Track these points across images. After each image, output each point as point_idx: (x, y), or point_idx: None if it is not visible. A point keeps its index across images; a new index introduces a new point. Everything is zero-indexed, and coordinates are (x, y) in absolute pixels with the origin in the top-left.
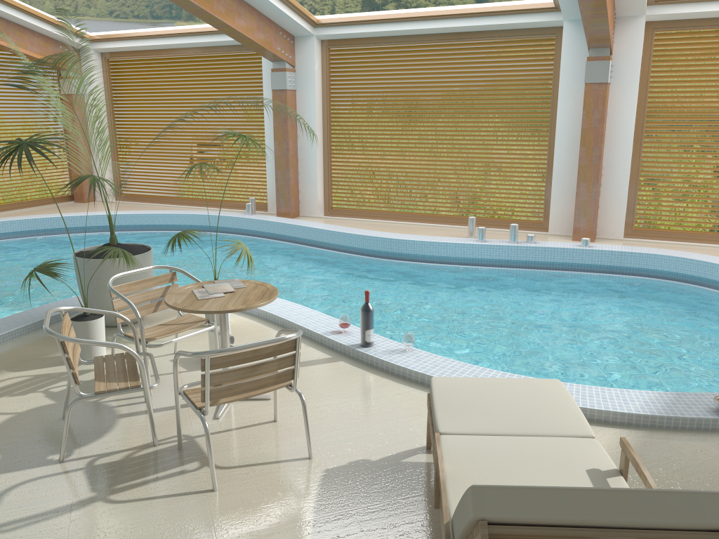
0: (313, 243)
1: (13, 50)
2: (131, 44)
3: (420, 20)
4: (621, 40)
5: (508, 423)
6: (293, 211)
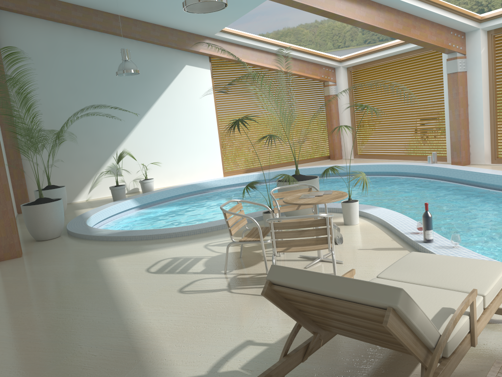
0: (471, 183)
1: (297, 74)
2: (362, 59)
3: None
4: None
5: (427, 278)
6: (464, 160)
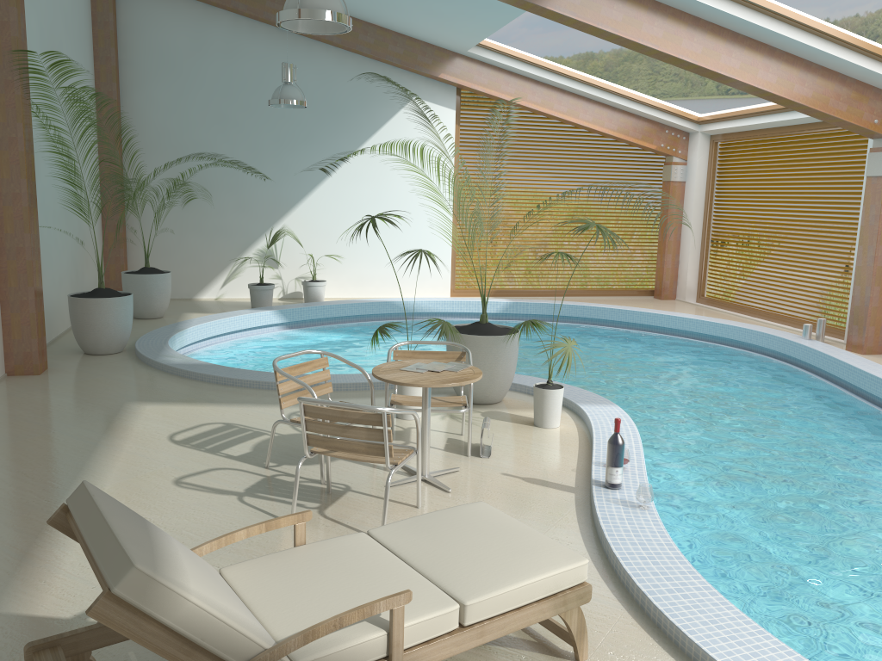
0: (858, 390)
1: (614, 136)
2: (734, 124)
3: None
4: None
5: (425, 553)
6: (870, 345)
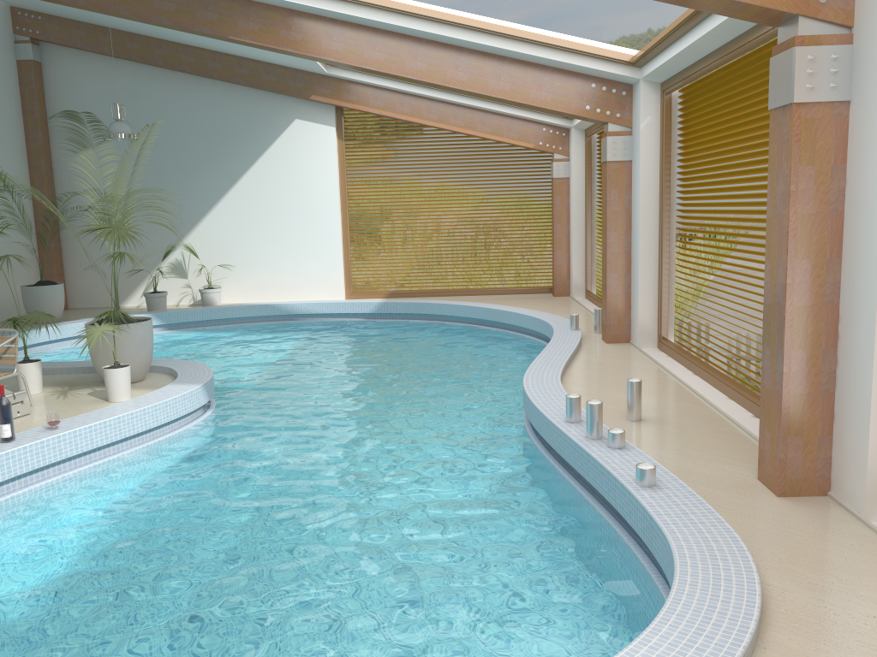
0: None
1: (489, 139)
2: None
3: (688, 28)
4: None
5: None
6: (614, 333)
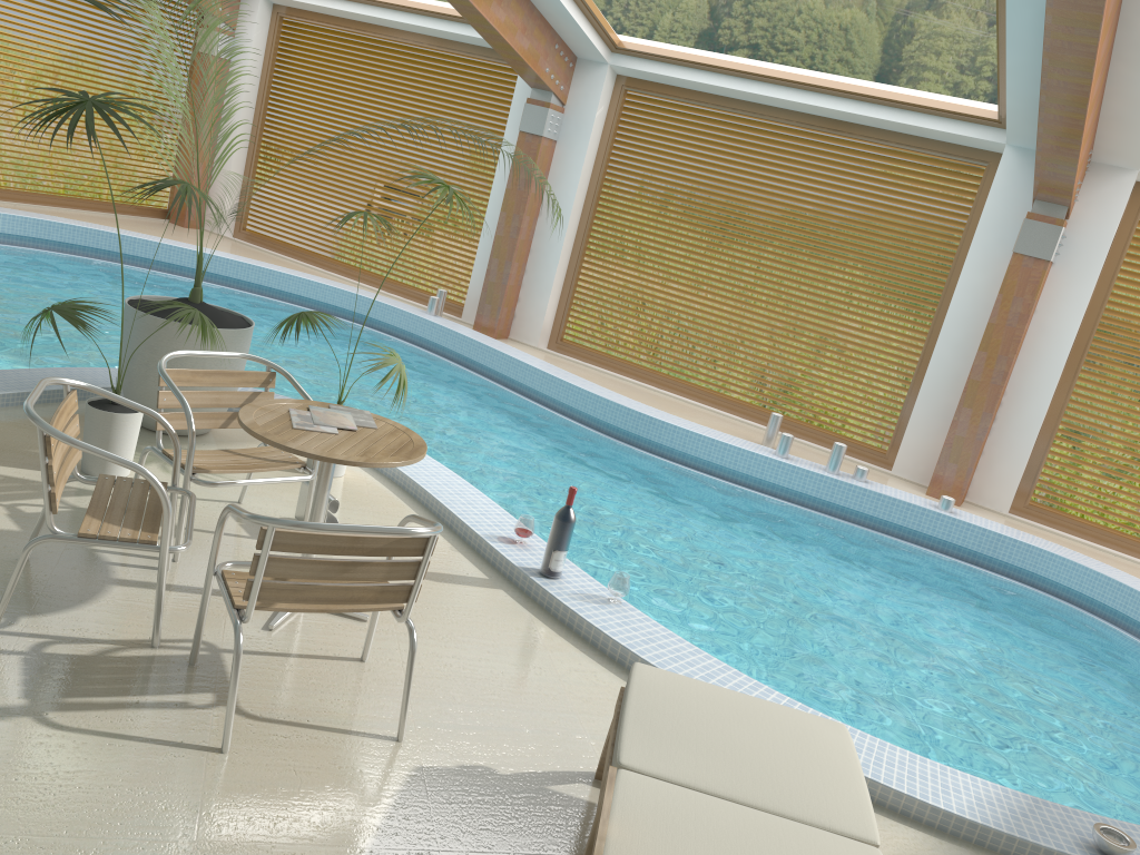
0: (517, 386)
1: None
2: (323, 3)
3: (780, 83)
4: (1088, 200)
5: (740, 780)
6: (501, 328)
